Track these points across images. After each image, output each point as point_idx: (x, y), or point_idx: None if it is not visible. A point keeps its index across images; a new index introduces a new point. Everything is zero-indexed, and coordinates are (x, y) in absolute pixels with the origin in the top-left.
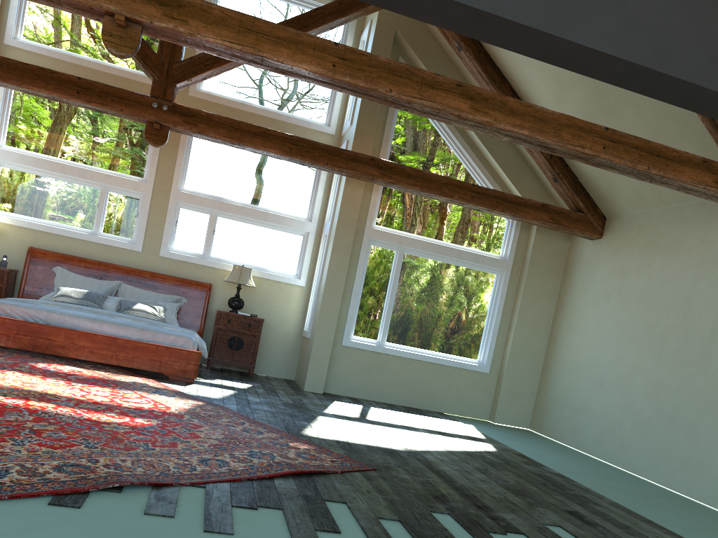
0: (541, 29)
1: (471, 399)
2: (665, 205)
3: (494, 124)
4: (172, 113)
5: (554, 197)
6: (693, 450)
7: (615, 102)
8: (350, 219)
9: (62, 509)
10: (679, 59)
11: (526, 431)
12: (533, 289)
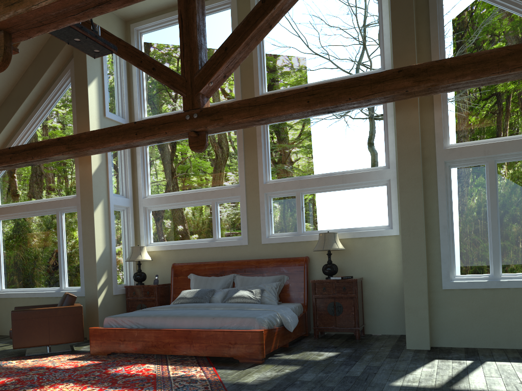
0: None
1: None
2: None
3: None
4: (201, 117)
5: None
6: None
7: None
8: (412, 148)
9: None
10: None
11: None
12: None
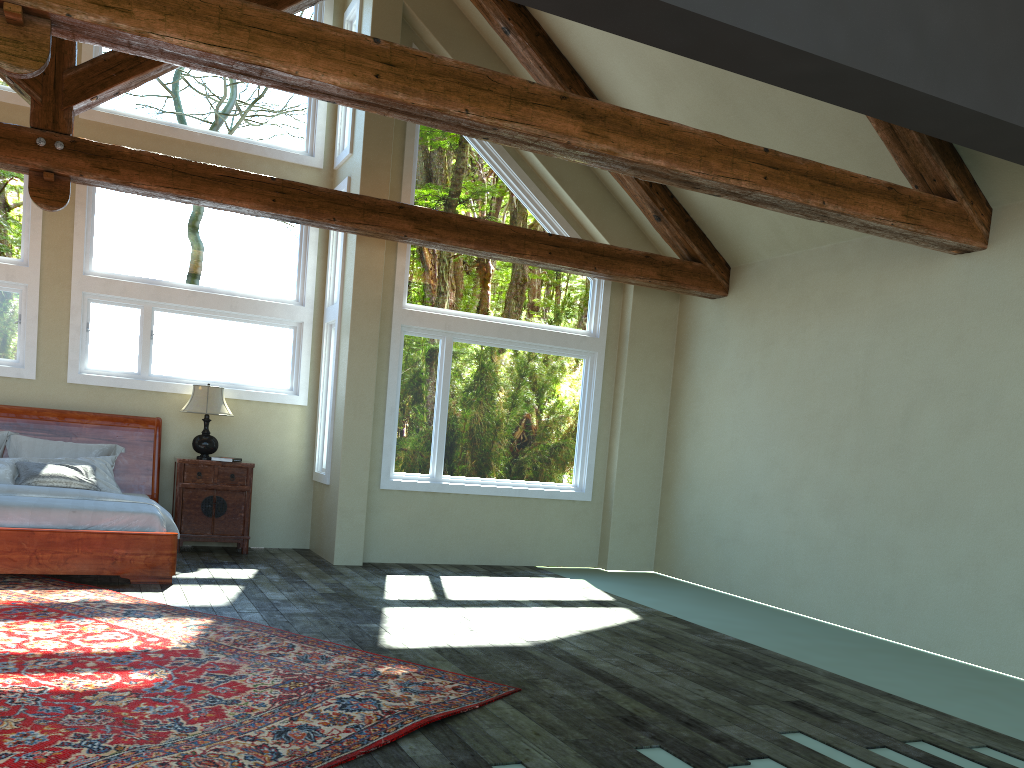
0: (705, 13)
1: (571, 541)
2: (816, 246)
3: (618, 153)
4: (72, 153)
5: (653, 241)
6: (899, 579)
7: (745, 105)
8: (372, 299)
9: None
10: (882, 51)
11: (653, 576)
12: (638, 375)
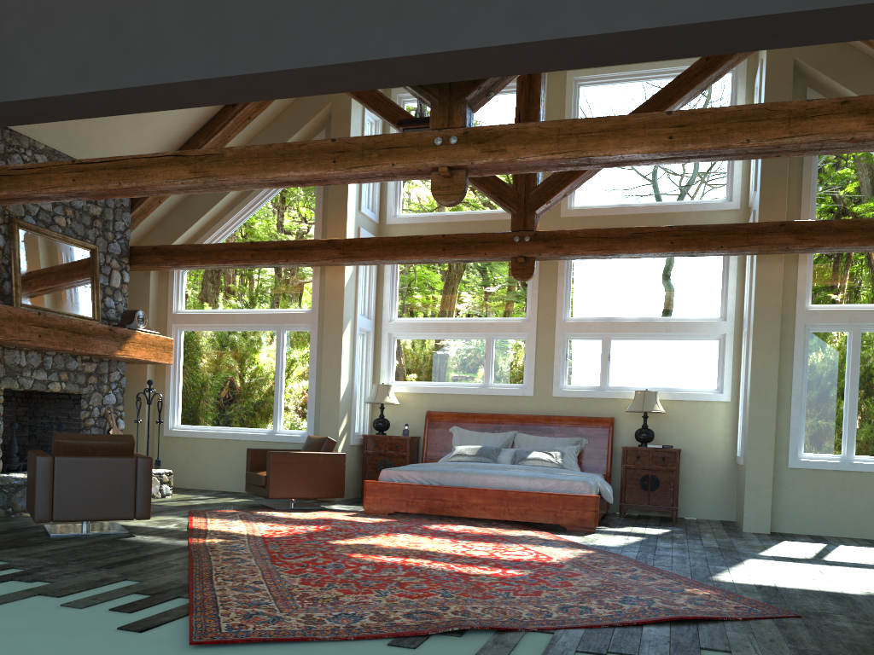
0: None
1: None
2: None
3: None
4: (534, 242)
5: None
6: None
7: None
8: (771, 305)
9: (397, 649)
10: None
11: None
12: None
